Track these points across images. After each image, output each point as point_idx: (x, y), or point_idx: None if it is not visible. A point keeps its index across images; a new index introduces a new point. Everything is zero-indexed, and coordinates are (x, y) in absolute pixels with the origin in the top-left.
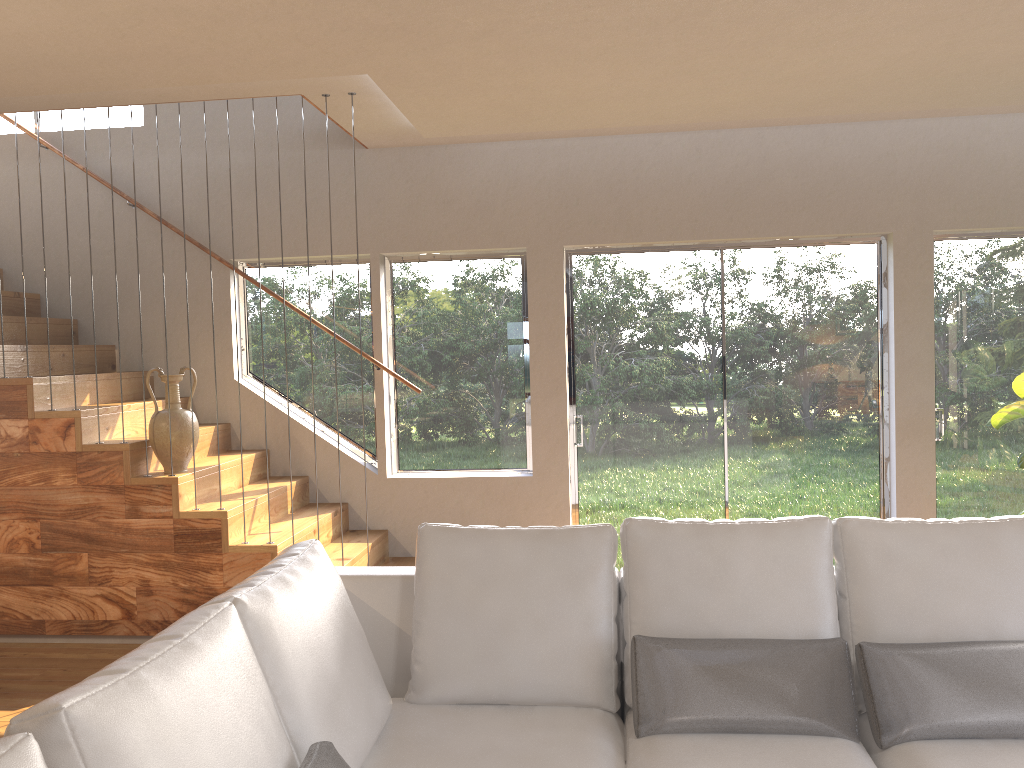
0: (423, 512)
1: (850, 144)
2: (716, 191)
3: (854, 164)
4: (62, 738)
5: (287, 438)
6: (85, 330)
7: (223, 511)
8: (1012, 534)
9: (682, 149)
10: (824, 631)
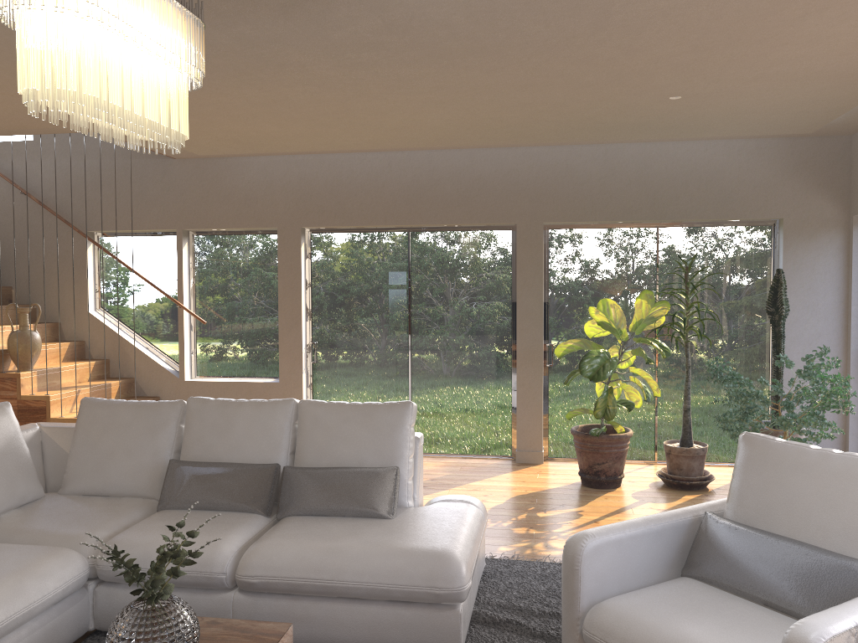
0: None
1: (489, 162)
2: (401, 192)
3: (491, 176)
4: None
5: (121, 352)
6: None
7: (47, 396)
8: (384, 411)
9: (379, 163)
10: (276, 461)
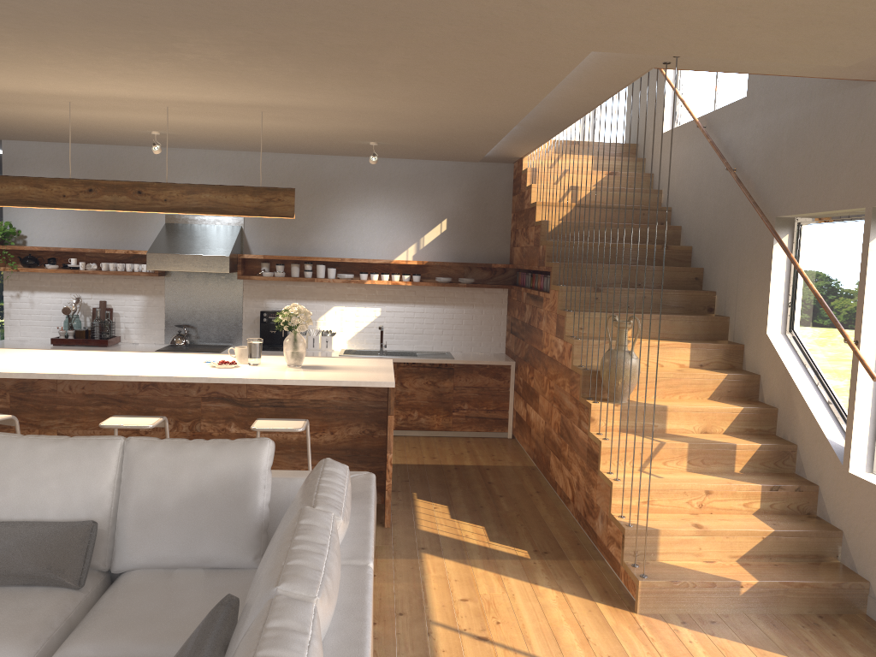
0: (871, 526)
1: None
2: None
3: None
4: None
5: (789, 401)
6: (705, 277)
7: (599, 440)
8: None
9: None
10: None
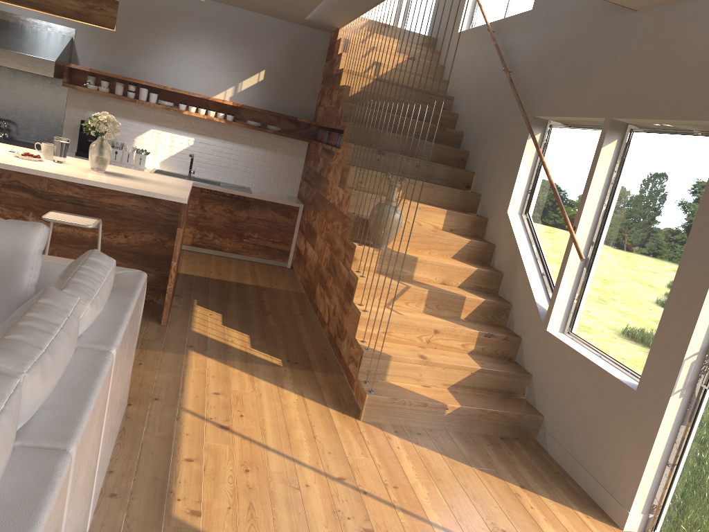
0: (554, 374)
1: None
2: None
3: None
4: None
5: (513, 269)
6: (469, 159)
7: (357, 277)
8: None
9: None
10: None
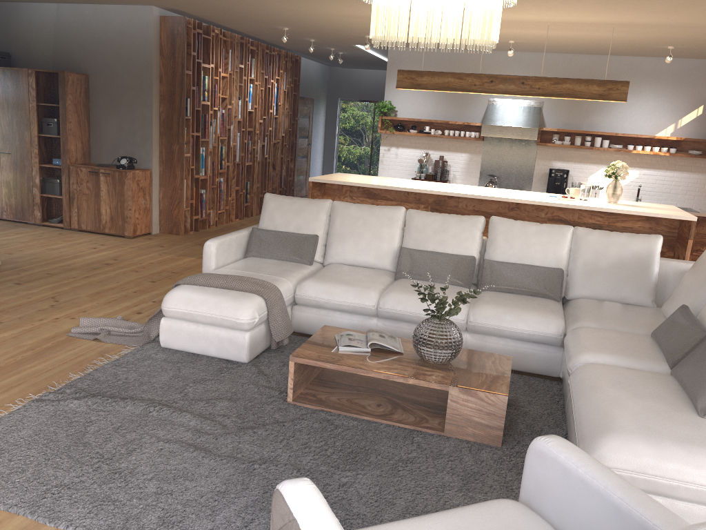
0: None
1: None
2: None
3: None
4: (489, 221)
5: None
6: None
7: None
8: None
9: None
10: None
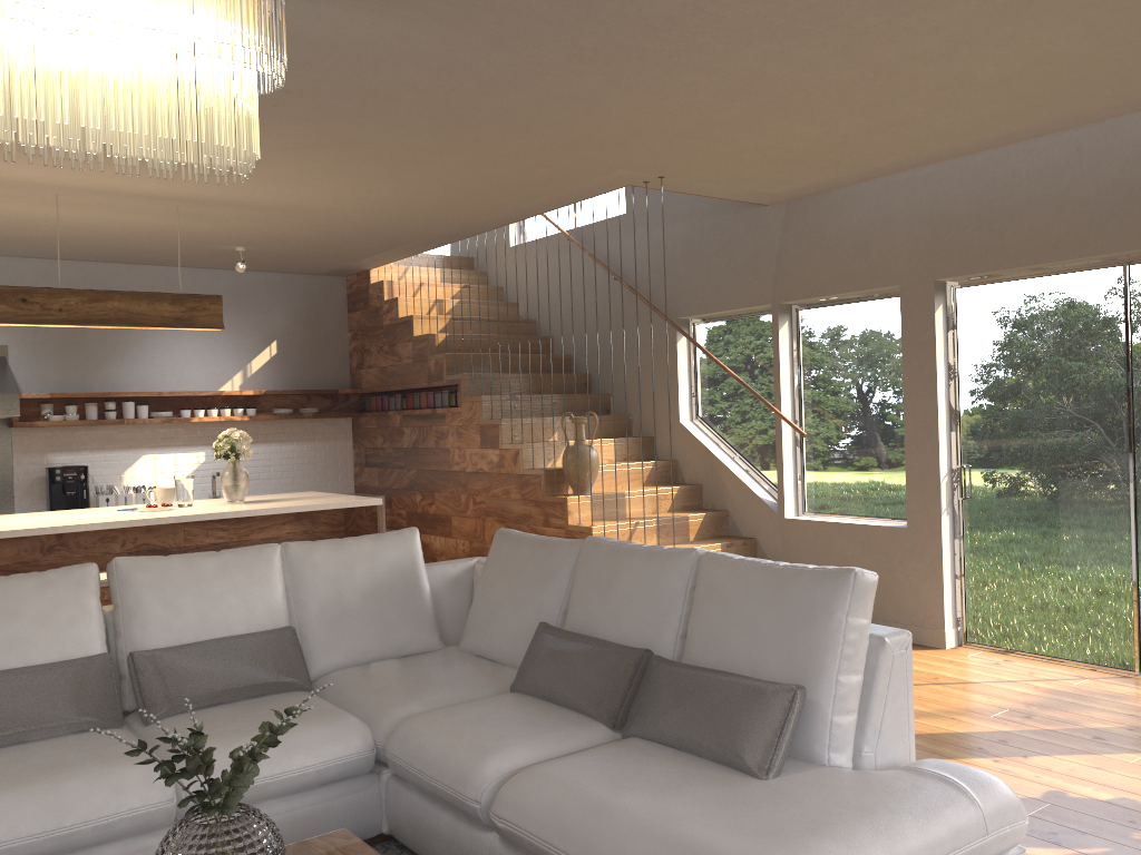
0: (813, 554)
1: None
2: (1101, 196)
3: None
4: (112, 570)
5: (714, 475)
6: (594, 382)
7: (589, 527)
8: (804, 582)
9: (1059, 152)
10: (657, 645)
